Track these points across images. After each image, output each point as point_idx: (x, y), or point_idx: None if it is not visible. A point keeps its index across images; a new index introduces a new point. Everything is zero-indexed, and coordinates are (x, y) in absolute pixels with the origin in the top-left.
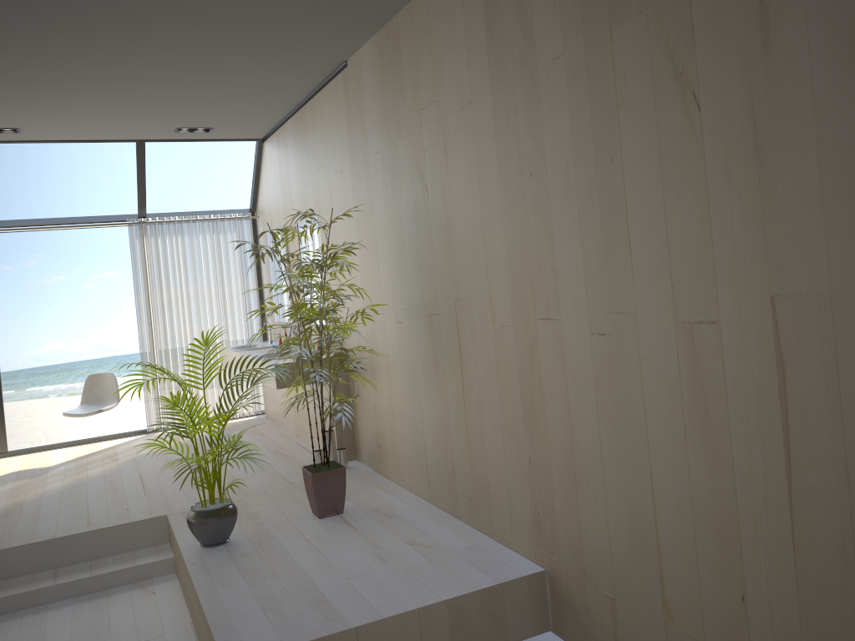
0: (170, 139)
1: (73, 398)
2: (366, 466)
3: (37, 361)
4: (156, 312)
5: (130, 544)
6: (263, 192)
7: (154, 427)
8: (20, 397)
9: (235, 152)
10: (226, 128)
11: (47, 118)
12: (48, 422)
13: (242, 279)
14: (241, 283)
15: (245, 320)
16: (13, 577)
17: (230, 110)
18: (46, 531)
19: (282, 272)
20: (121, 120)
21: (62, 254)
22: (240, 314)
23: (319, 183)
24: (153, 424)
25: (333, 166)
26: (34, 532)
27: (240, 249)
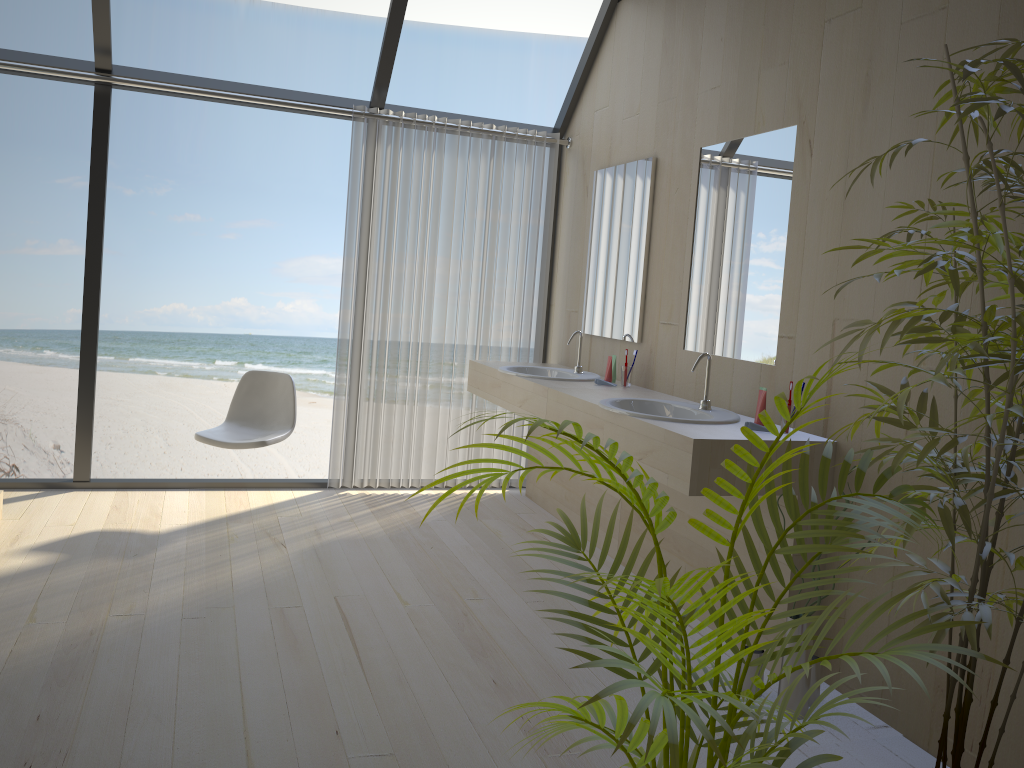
0: None
1: (186, 381)
2: (863, 708)
3: (148, 324)
4: (375, 280)
5: None
6: (596, 96)
7: (340, 481)
8: (120, 368)
9: (451, 84)
10: None
11: None
12: (151, 408)
13: (526, 248)
14: (523, 255)
15: (518, 320)
16: None
17: None
18: None
19: (1002, 202)
20: None
21: (202, 185)
22: (511, 308)
23: (819, 53)
24: (339, 475)
25: (903, 4)
26: None
27: (530, 195)
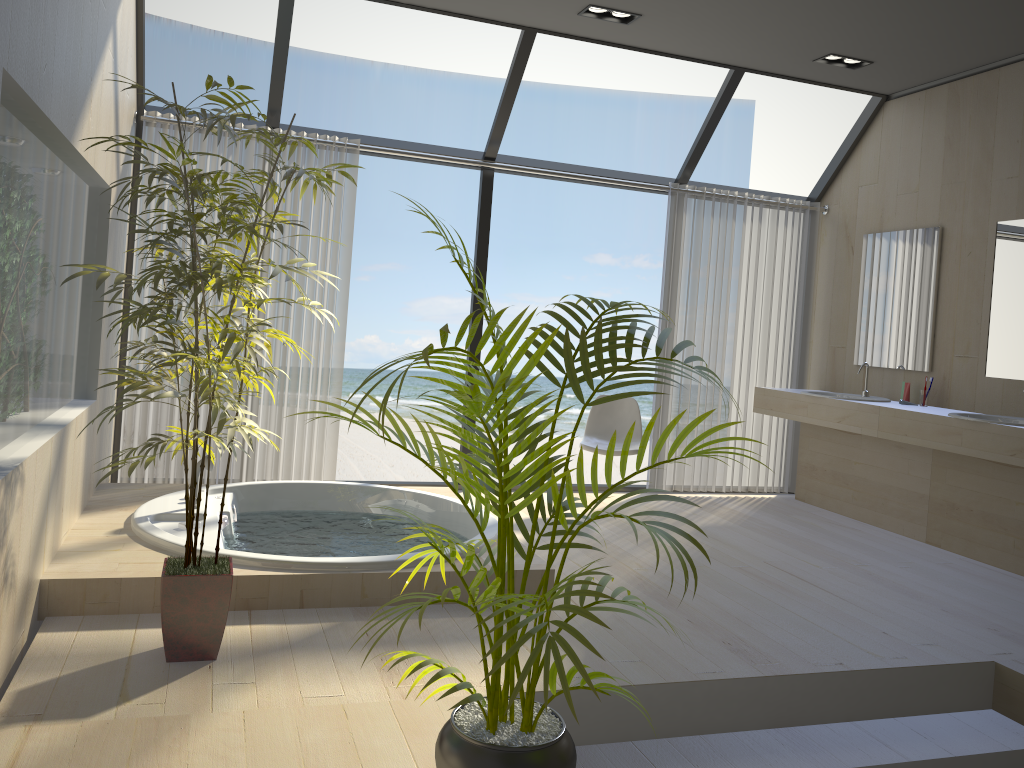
0: (777, 74)
1: None
2: None
3: None
4: (684, 322)
5: (944, 701)
6: (860, 174)
7: (655, 486)
8: None
9: (564, 138)
10: (889, 65)
11: (714, 0)
12: None
13: (794, 295)
14: (791, 301)
15: (786, 354)
16: (795, 726)
17: (968, 31)
18: (805, 650)
19: None
20: (793, 24)
21: None
22: (782, 345)
23: None
24: (655, 481)
25: None
26: (787, 649)
27: (797, 253)
